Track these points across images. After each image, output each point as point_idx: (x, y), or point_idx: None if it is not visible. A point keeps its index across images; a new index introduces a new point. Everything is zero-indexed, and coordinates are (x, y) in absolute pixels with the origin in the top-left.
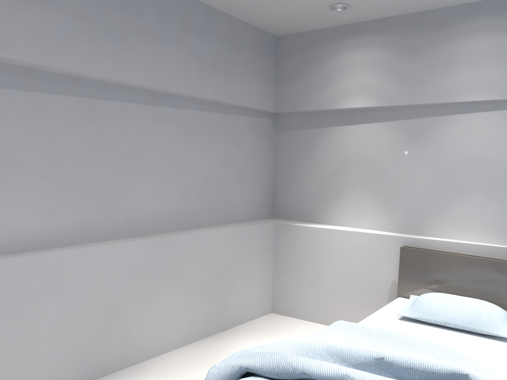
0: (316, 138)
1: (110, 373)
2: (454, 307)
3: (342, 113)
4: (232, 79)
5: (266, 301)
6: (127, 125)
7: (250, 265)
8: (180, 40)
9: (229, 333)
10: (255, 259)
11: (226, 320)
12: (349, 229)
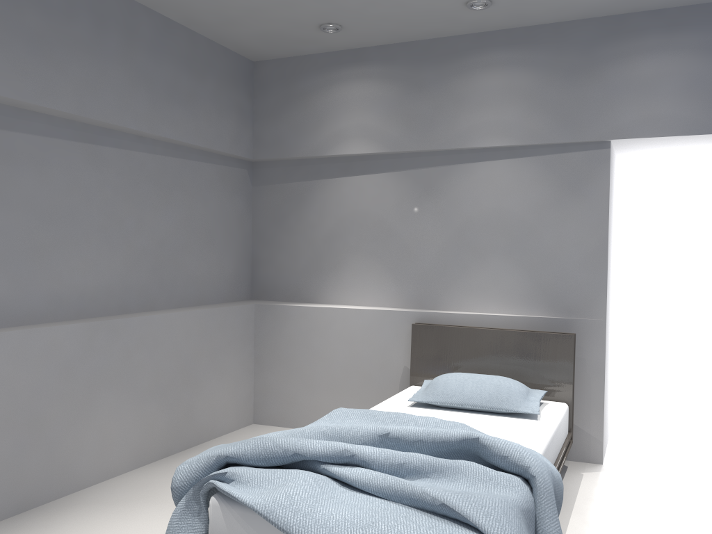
0: (306, 194)
1: (31, 508)
2: (472, 386)
3: (338, 161)
4: (195, 113)
5: (246, 408)
6: (50, 168)
7: (224, 360)
8: (123, 57)
9: (197, 450)
10: (230, 352)
11: (192, 433)
12: (350, 307)
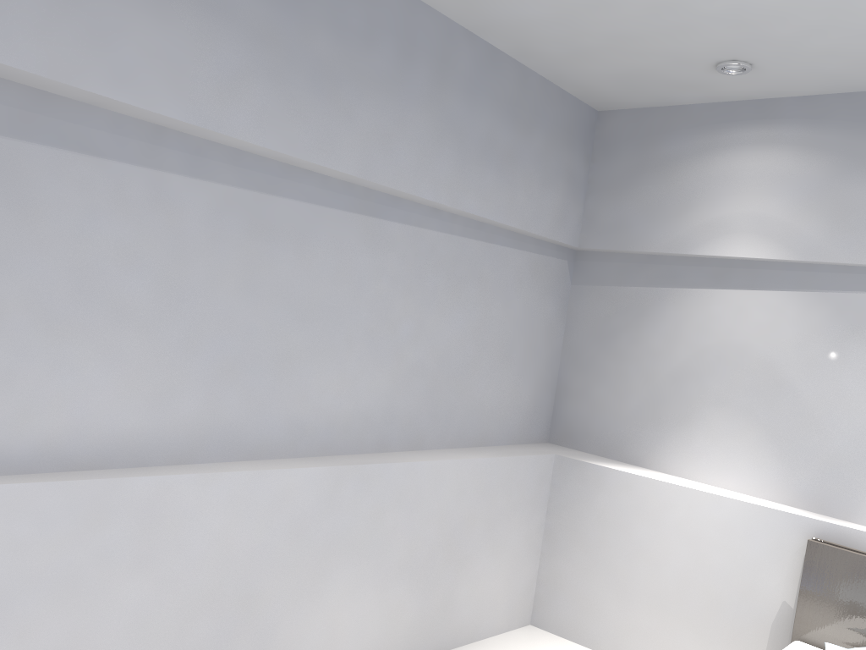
0: (651, 306)
1: None
2: None
3: (708, 264)
4: (512, 181)
5: (523, 602)
6: (315, 248)
7: (503, 531)
8: (430, 100)
9: None
10: (513, 520)
11: (448, 632)
12: (701, 487)
